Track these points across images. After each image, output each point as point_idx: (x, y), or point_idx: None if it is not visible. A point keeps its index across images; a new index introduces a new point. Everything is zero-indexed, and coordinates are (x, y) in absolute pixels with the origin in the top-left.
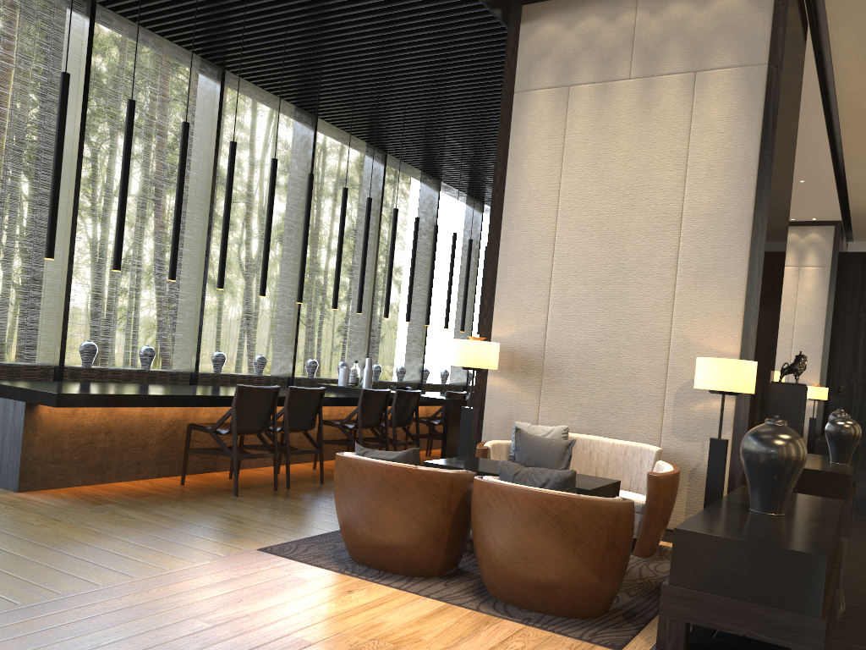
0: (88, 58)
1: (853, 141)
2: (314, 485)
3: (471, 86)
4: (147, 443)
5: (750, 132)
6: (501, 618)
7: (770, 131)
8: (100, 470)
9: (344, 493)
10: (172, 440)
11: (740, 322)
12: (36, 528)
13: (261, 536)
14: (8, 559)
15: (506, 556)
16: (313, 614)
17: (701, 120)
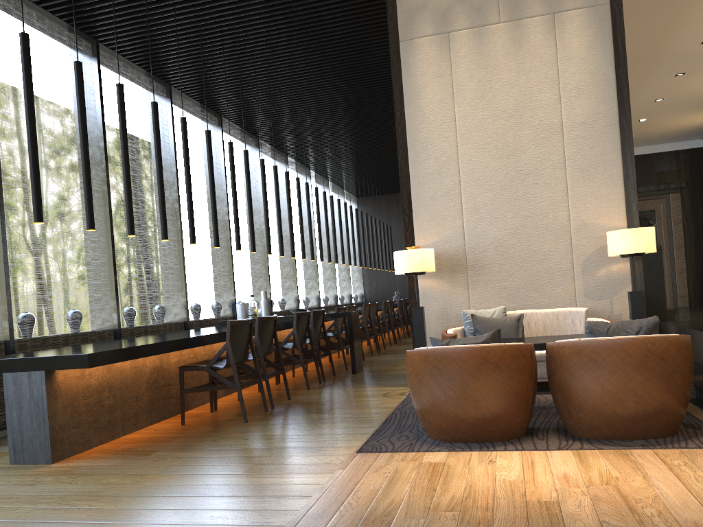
0: None
1: None
2: (286, 402)
3: (327, 46)
4: (139, 394)
5: (605, 56)
6: (626, 449)
7: (621, 54)
8: (110, 427)
9: (441, 381)
10: (155, 387)
11: (623, 202)
12: (137, 485)
13: (335, 443)
14: (172, 514)
15: (617, 398)
16: (506, 482)
17: (565, 51)
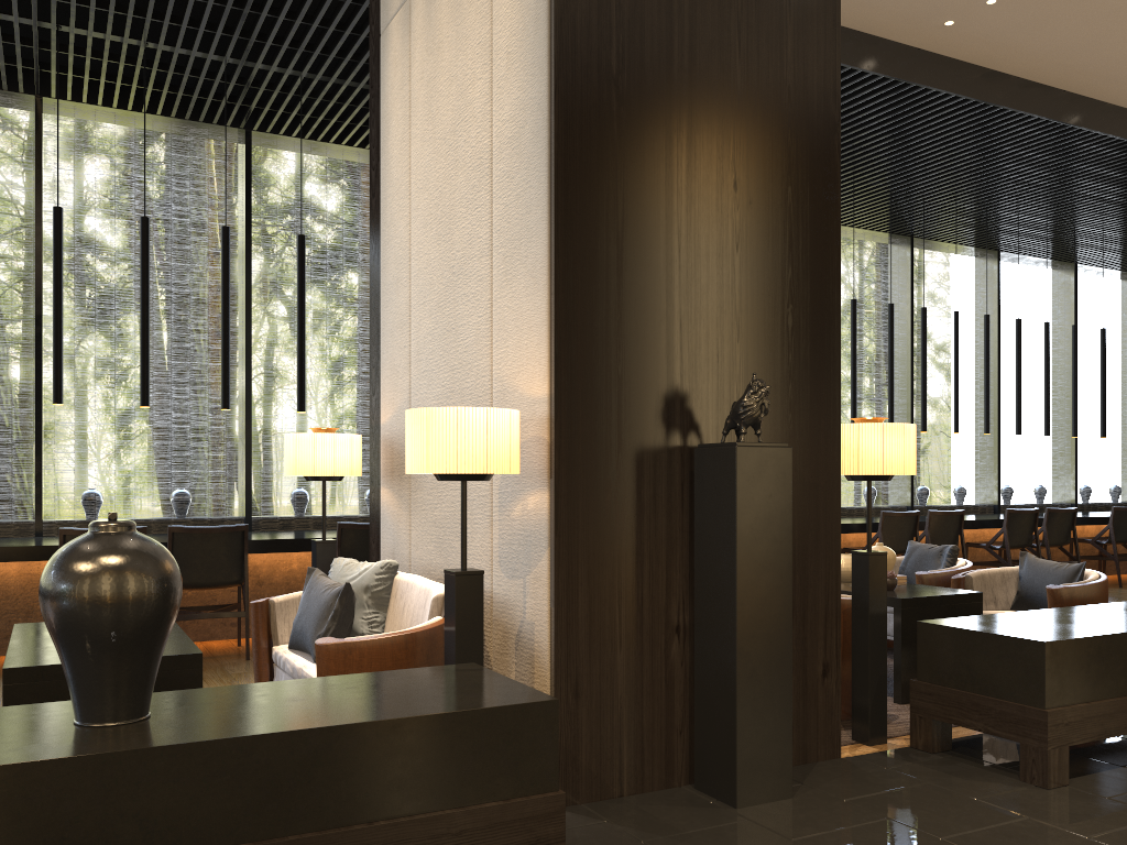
0: (38, 162)
1: None
2: (227, 661)
3: None
4: (34, 608)
5: None
6: None
7: None
8: None
9: None
10: None
11: (546, 332)
12: None
13: None
14: None
15: None
16: None
17: None
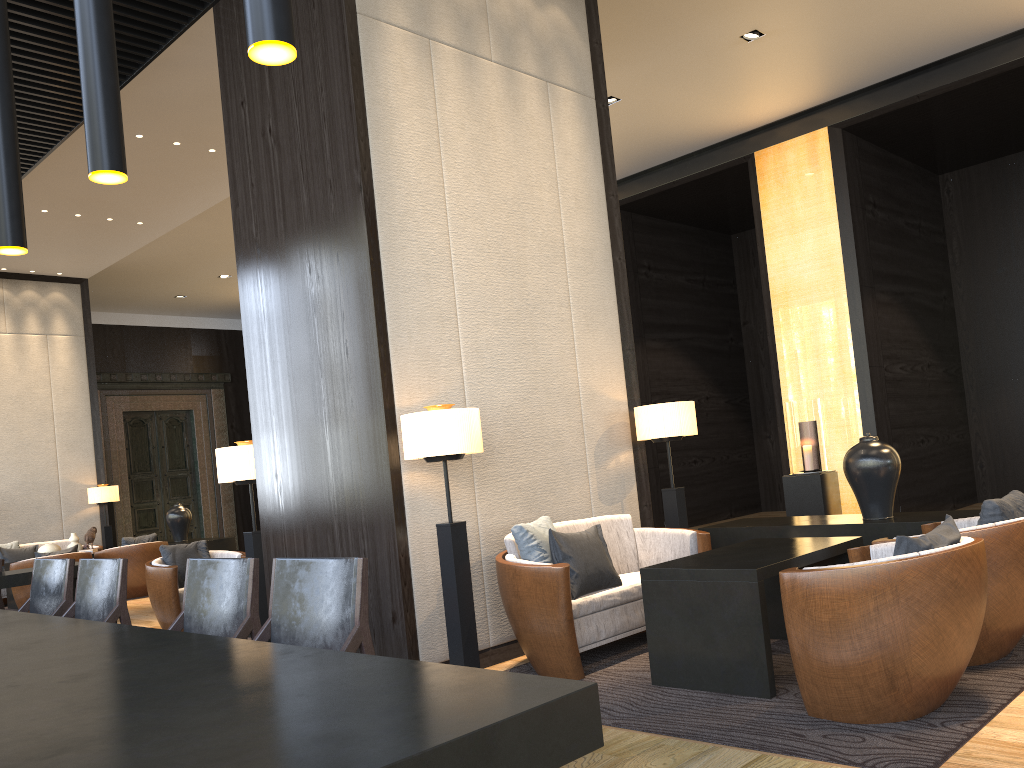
0: None
1: None
2: None
3: None
4: None
5: (597, 167)
6: None
7: (610, 171)
8: None
9: (959, 607)
10: None
11: (622, 367)
12: None
13: None
14: None
15: None
16: None
17: (561, 140)
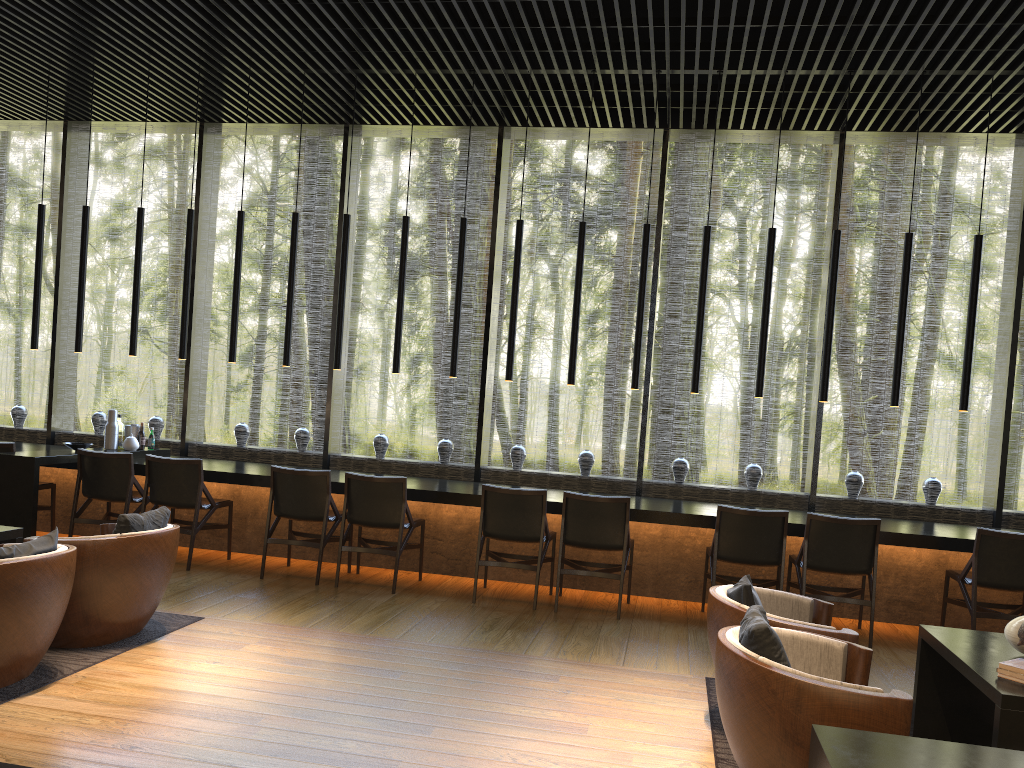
0: None
1: None
2: None
3: None
4: None
5: None
6: None
7: None
8: None
9: None
10: None
11: None
12: None
13: None
14: None
15: None
16: None
17: None
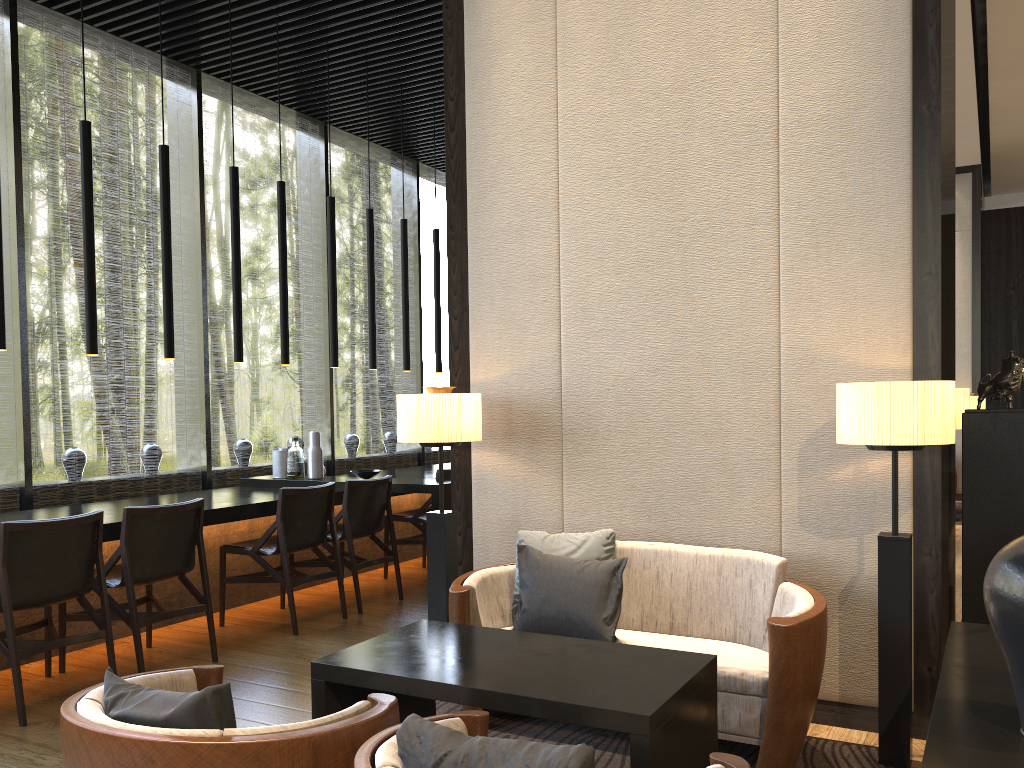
0: None
1: (1004, 33)
2: None
3: None
4: None
5: None
6: None
7: None
8: None
9: None
10: None
11: (907, 308)
12: None
13: None
14: None
15: None
16: None
17: None
